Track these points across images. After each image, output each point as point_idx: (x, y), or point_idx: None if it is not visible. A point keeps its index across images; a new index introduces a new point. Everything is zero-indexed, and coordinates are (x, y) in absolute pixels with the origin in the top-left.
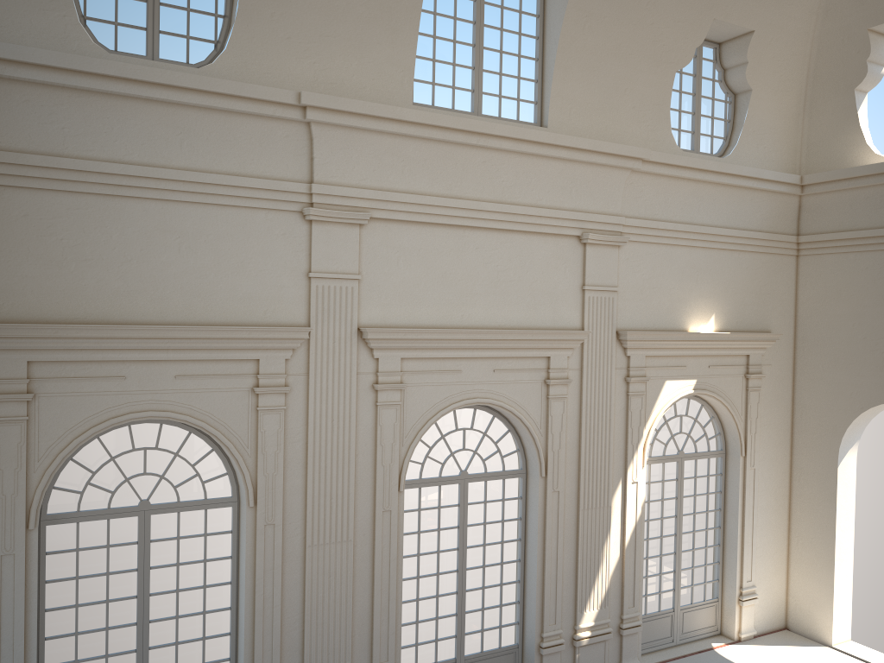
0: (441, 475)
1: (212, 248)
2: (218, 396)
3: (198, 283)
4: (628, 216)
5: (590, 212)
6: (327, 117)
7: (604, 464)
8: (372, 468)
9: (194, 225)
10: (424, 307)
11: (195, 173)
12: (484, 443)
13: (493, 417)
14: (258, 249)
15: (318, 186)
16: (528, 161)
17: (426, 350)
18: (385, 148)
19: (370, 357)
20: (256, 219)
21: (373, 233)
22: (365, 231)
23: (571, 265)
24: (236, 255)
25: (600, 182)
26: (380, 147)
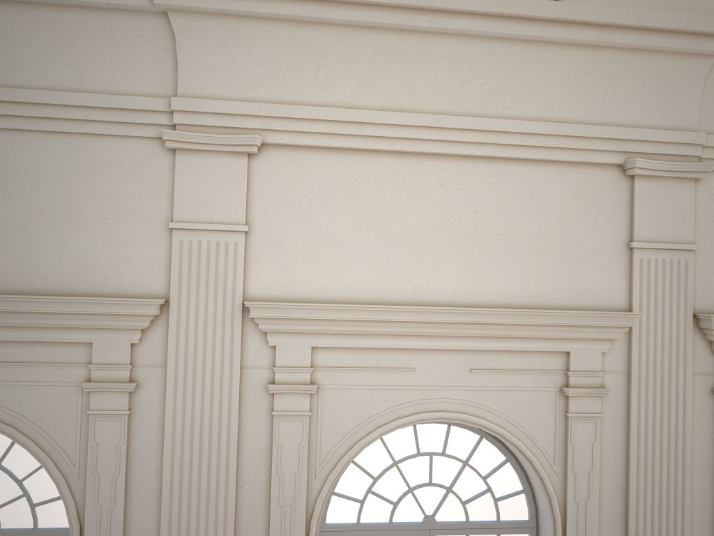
0: (392, 520)
1: (33, 189)
2: (35, 392)
3: (11, 237)
4: (713, 132)
5: (640, 127)
6: (185, 0)
7: (674, 528)
8: (265, 507)
9: (9, 160)
10: (352, 273)
11: (5, 89)
12: (471, 474)
13: (479, 438)
14: (97, 191)
15: (179, 99)
16: (525, 52)
17: (353, 336)
18: (286, 44)
19: (265, 345)
20: (96, 150)
21: (271, 166)
22: (259, 164)
23: (607, 210)
24: (65, 200)
25: (658, 80)
26: (277, 42)
